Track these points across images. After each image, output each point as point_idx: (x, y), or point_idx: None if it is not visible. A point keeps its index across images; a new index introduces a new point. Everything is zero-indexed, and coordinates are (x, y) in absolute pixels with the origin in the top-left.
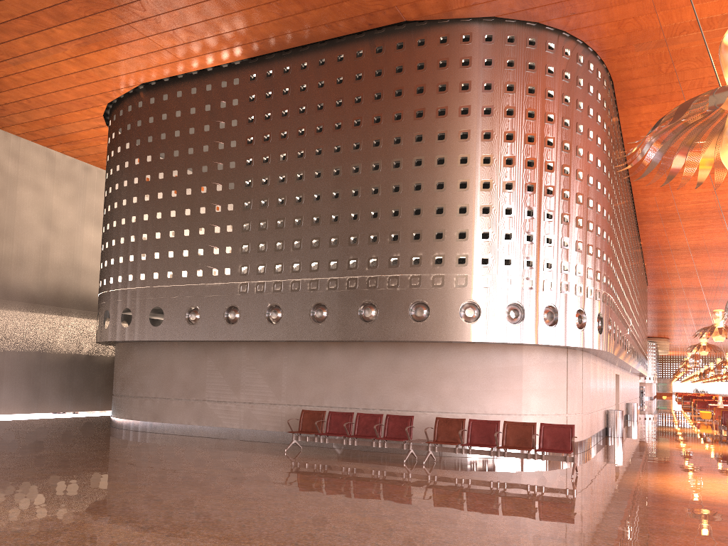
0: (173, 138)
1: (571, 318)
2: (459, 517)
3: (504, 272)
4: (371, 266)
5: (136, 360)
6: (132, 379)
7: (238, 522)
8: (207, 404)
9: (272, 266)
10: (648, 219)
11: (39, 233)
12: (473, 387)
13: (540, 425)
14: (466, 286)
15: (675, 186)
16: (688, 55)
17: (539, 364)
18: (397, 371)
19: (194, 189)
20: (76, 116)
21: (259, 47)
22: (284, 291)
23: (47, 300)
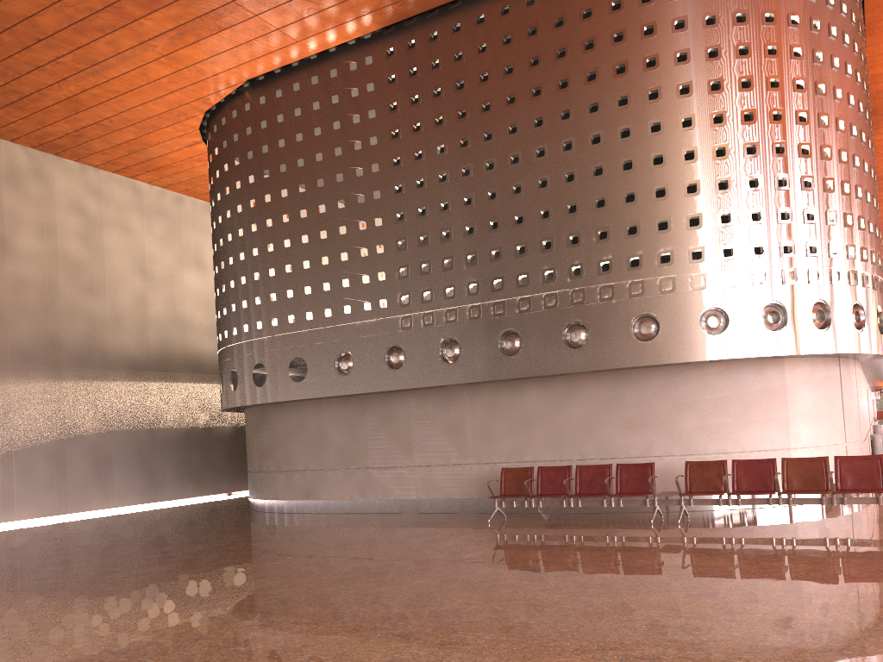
0: (295, 143)
1: (847, 317)
2: (802, 589)
3: (755, 264)
4: (574, 276)
5: (276, 426)
6: (273, 450)
7: (516, 619)
8: (373, 473)
9: (441, 290)
10: None
11: (134, 284)
12: (723, 419)
13: (834, 459)
14: (705, 288)
15: None
16: None
17: (807, 381)
18: (619, 408)
19: (328, 205)
20: (166, 134)
21: (398, 10)
22: (460, 320)
23: (151, 365)
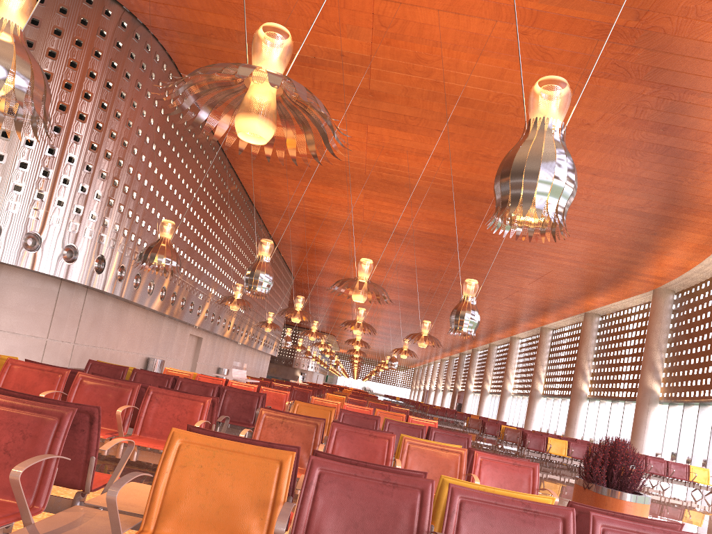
0: None
1: (57, 250)
2: None
3: None
4: None
5: None
6: None
7: None
8: None
9: None
10: (264, 210)
11: None
12: None
13: None
14: None
15: (272, 184)
16: (226, 58)
17: (19, 286)
18: None
19: None
20: None
21: None
22: None
23: None
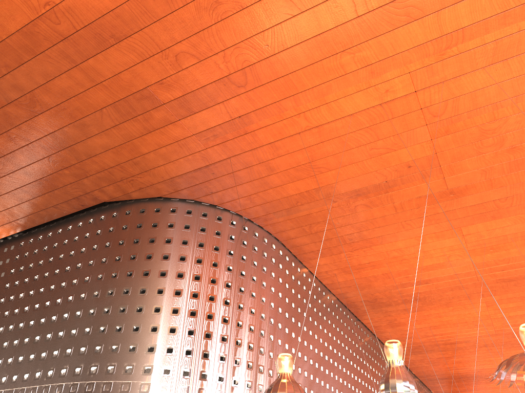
0: None
1: None
2: None
3: (143, 379)
4: (48, 377)
5: None
6: None
7: None
8: None
9: None
10: None
11: None
12: None
13: None
14: (109, 392)
15: (397, 323)
16: (316, 219)
17: None
18: None
19: None
20: None
21: (21, 223)
22: None
23: None
